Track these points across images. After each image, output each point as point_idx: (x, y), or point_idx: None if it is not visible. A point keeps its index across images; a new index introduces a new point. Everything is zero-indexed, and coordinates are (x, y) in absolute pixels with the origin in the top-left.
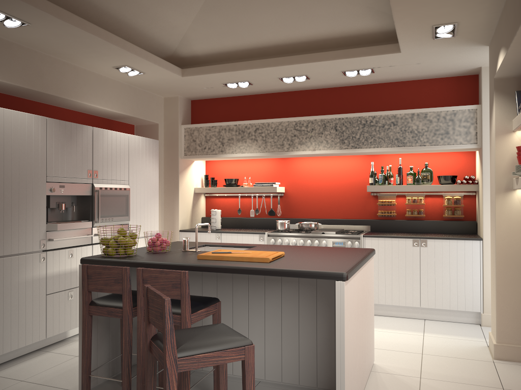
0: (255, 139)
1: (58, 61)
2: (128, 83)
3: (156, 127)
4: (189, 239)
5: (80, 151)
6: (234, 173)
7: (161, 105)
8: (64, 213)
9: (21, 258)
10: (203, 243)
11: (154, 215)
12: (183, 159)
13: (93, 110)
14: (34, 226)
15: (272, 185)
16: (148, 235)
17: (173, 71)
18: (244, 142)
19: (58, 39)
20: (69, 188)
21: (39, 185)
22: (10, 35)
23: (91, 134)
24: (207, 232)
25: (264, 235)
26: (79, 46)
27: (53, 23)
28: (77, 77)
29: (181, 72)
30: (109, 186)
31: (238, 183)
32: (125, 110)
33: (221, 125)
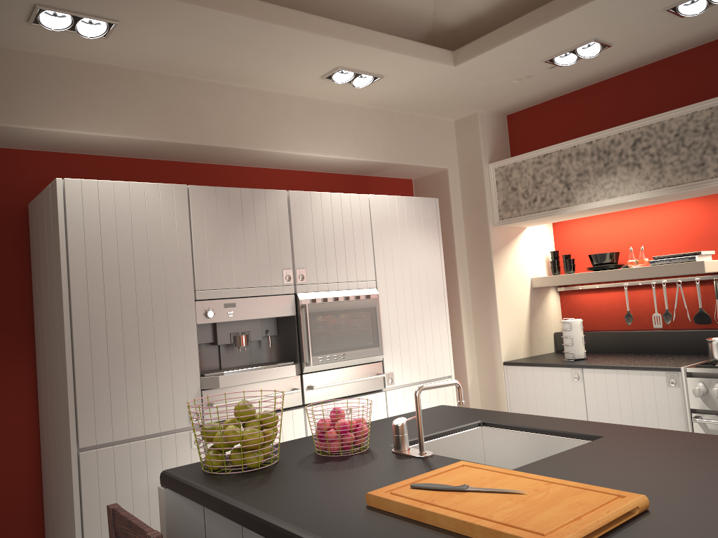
0: (634, 163)
1: (229, 87)
2: (374, 104)
3: (445, 176)
4: (522, 380)
5: (264, 237)
6: (611, 241)
7: (449, 136)
8: (254, 351)
9: (151, 444)
10: (482, 416)
11: (441, 339)
12: (500, 227)
13: (318, 164)
14: (174, 384)
15: (694, 257)
16: (429, 378)
17: (431, 58)
18: (611, 174)
19: (188, 42)
20: (245, 307)
21: (181, 308)
22: (123, 57)
23: (285, 205)
24: (554, 367)
25: (678, 373)
26: (232, 47)
27: (144, 5)
28: (269, 110)
29: (453, 58)
30: (332, 295)
31: (621, 261)
32: (374, 155)
33: (560, 149)
